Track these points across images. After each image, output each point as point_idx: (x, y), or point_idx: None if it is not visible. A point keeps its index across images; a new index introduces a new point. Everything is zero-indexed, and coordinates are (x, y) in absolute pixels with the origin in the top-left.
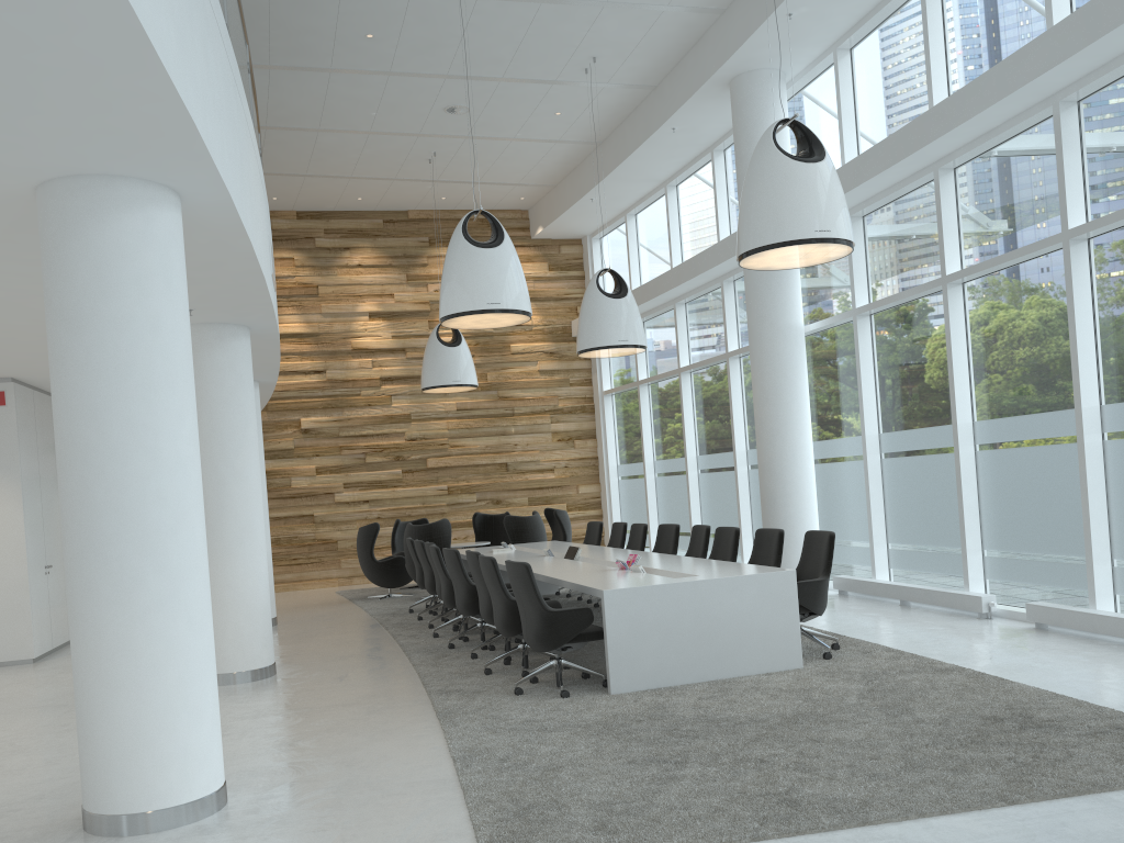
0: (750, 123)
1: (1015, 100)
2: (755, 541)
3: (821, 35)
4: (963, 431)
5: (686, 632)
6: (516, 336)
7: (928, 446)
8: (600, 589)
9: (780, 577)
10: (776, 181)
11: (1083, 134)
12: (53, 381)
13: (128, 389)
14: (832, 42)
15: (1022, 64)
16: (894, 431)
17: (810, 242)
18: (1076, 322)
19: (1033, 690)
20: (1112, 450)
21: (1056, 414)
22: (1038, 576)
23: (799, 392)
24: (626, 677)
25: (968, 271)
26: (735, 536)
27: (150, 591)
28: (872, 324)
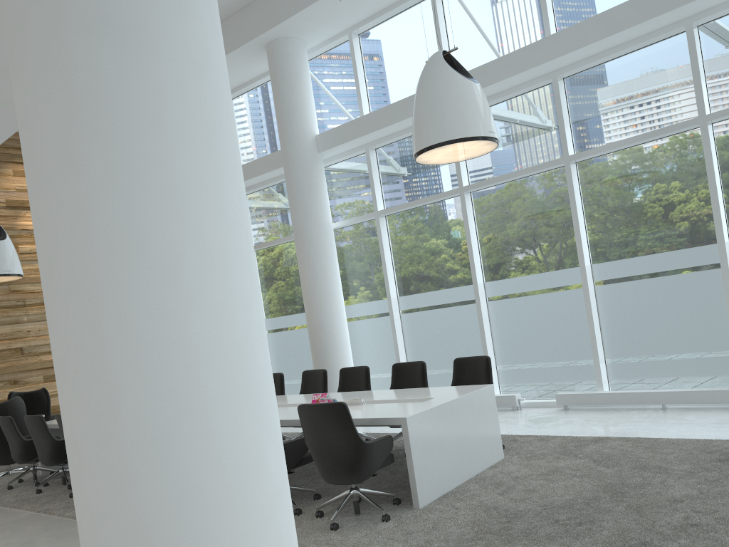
0: (289, 75)
1: (534, 71)
2: (394, 373)
3: (346, 20)
4: (480, 289)
5: (451, 444)
6: (23, 238)
7: (444, 302)
8: (401, 417)
9: (488, 391)
10: (459, 92)
11: (569, 98)
12: (73, 141)
13: (218, 163)
14: (348, 27)
15: (547, 47)
16: (412, 294)
17: (487, 139)
18: (577, 213)
19: (685, 440)
20: (602, 291)
21: (555, 272)
22: (546, 377)
23: (337, 270)
24: (426, 491)
25: (483, 183)
26: (367, 372)
27: (271, 476)
28: (387, 222)
